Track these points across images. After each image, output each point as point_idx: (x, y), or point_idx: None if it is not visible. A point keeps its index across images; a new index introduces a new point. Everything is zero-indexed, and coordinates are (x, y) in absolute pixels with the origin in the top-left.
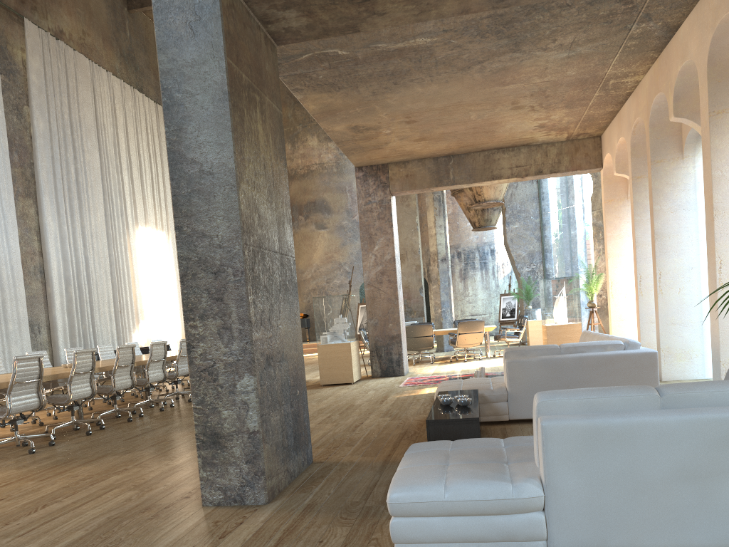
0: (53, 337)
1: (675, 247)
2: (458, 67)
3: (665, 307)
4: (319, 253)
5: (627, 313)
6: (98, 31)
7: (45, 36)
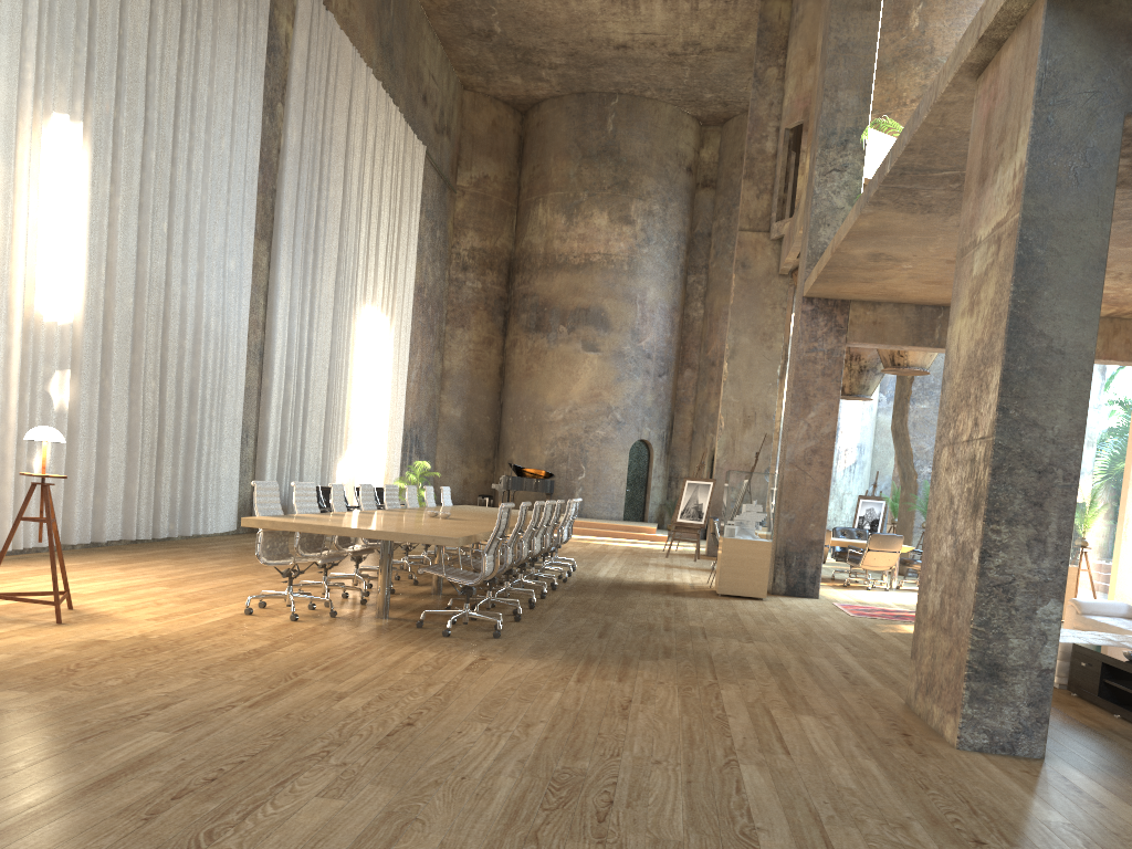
0: (259, 453)
1: None
2: None
3: None
4: (581, 386)
5: None
6: (363, 4)
7: (316, 3)
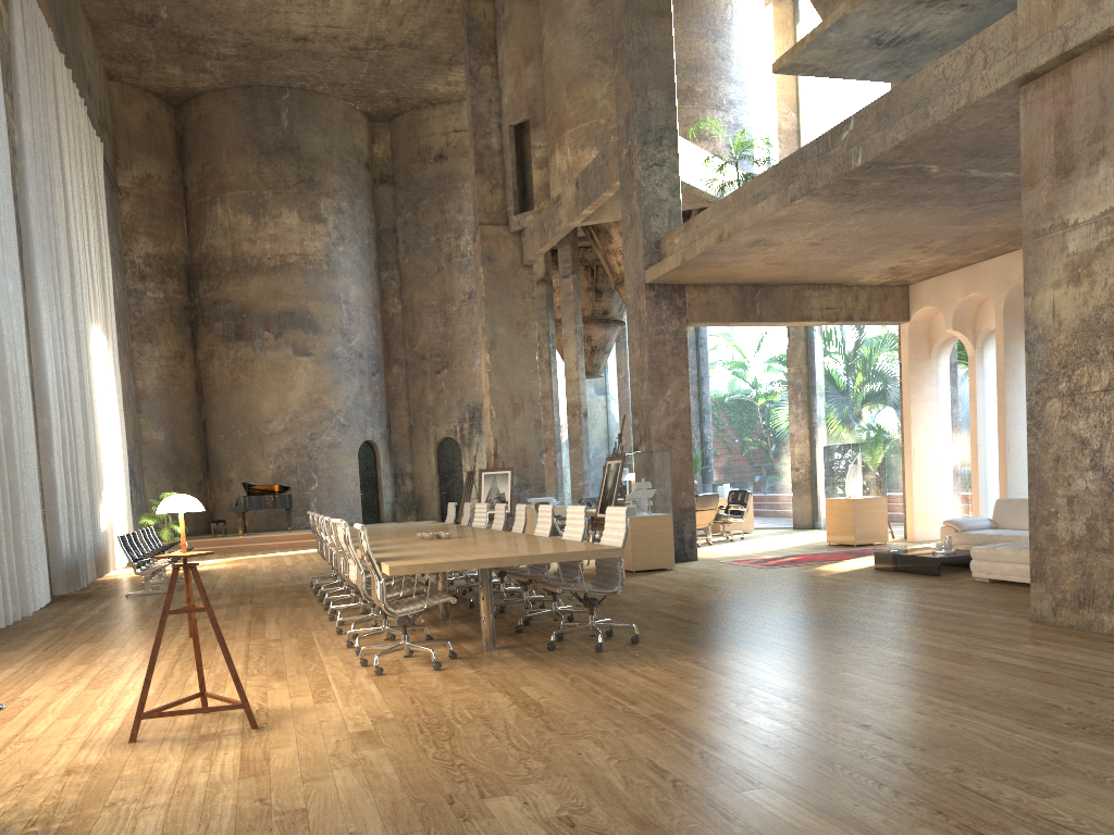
0: (49, 507)
1: None
2: (972, 202)
3: None
4: (298, 392)
5: (927, 486)
6: None
7: None
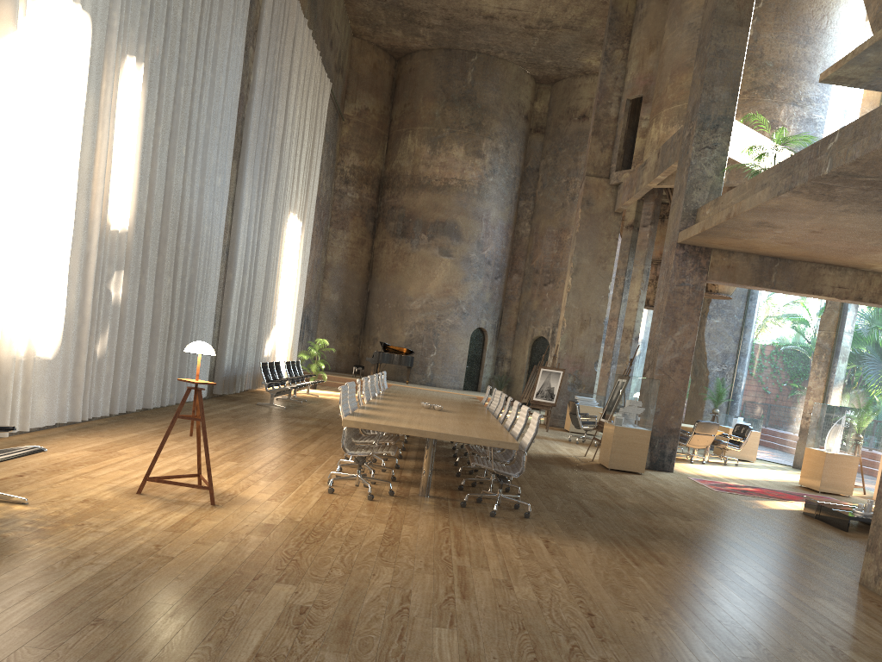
0: (222, 333)
1: None
2: None
3: None
4: (436, 283)
5: None
6: None
7: None
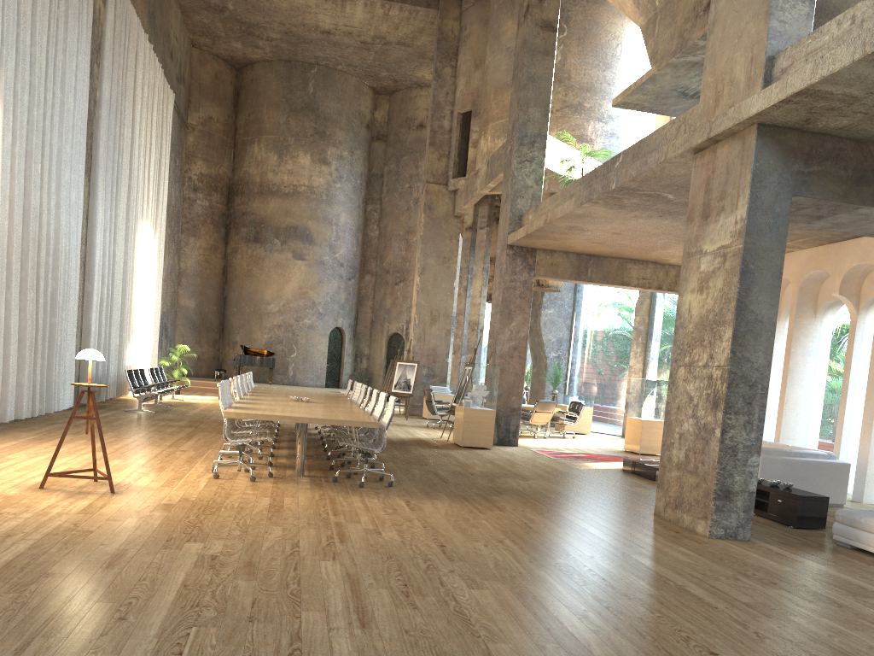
0: (84, 344)
1: (799, 382)
2: None
3: (785, 425)
4: (292, 286)
5: None
6: None
7: None
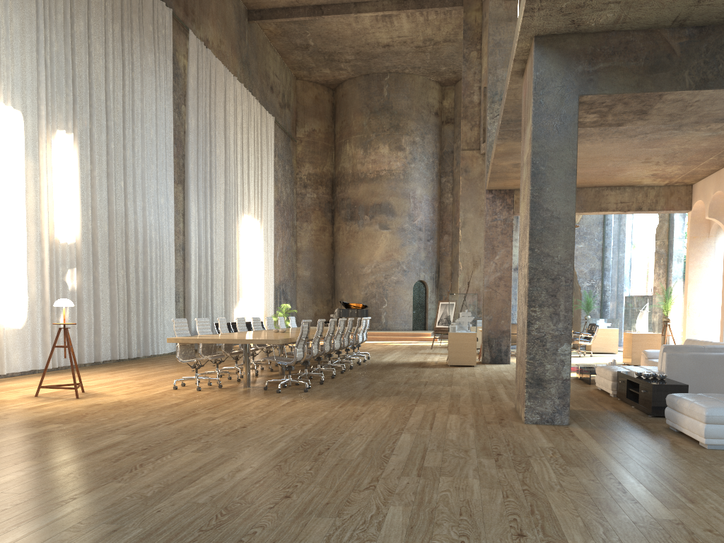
0: (187, 306)
1: None
2: (628, 135)
3: None
4: (380, 251)
5: (699, 329)
6: (229, 40)
7: (200, 45)
